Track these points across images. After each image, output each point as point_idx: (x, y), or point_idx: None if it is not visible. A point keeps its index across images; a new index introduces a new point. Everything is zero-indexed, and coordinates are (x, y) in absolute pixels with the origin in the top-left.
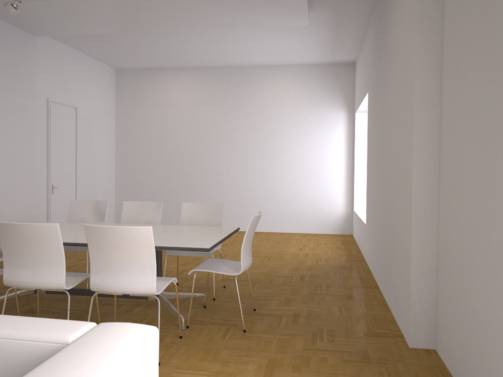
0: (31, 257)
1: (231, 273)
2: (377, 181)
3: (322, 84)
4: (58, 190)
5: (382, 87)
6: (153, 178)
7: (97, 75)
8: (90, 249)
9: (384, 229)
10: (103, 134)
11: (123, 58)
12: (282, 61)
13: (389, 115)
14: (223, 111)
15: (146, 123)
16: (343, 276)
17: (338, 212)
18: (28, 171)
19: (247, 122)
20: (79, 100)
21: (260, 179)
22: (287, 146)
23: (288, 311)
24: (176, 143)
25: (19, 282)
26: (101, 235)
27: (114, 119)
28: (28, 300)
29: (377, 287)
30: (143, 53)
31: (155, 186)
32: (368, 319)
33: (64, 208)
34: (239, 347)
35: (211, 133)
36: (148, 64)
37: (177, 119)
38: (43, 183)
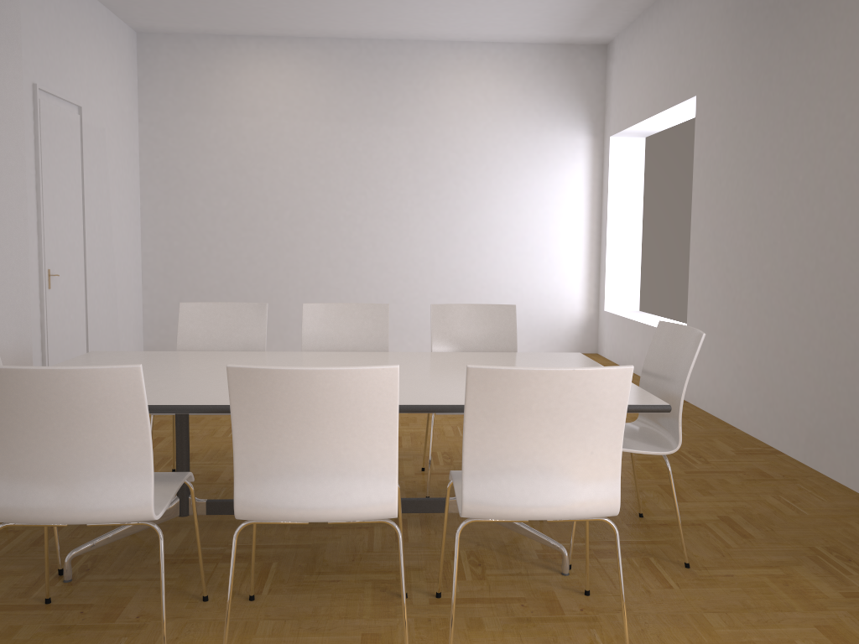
0: (318, 450)
1: (655, 450)
2: (765, 259)
3: (548, 81)
4: (58, 281)
5: (799, 83)
6: (223, 255)
7: (110, 42)
8: (470, 422)
9: (816, 348)
10: (122, 165)
11: (169, 9)
12: (481, 33)
13: (854, 134)
14: (362, 125)
15: (205, 146)
16: (692, 433)
17: (573, 315)
18: (15, 240)
19: (410, 149)
20: (83, 91)
21: (433, 256)
22: (483, 195)
23: (703, 514)
24: (268, 186)
25: (286, 510)
26: (512, 390)
27: (136, 135)
28: (146, 530)
29: (779, 451)
30: (218, 0)
31: (228, 271)
32: (857, 519)
33: (69, 318)
34: (725, 604)
35: (339, 168)
36: (214, 24)
37: (269, 138)
38: (32, 266)
